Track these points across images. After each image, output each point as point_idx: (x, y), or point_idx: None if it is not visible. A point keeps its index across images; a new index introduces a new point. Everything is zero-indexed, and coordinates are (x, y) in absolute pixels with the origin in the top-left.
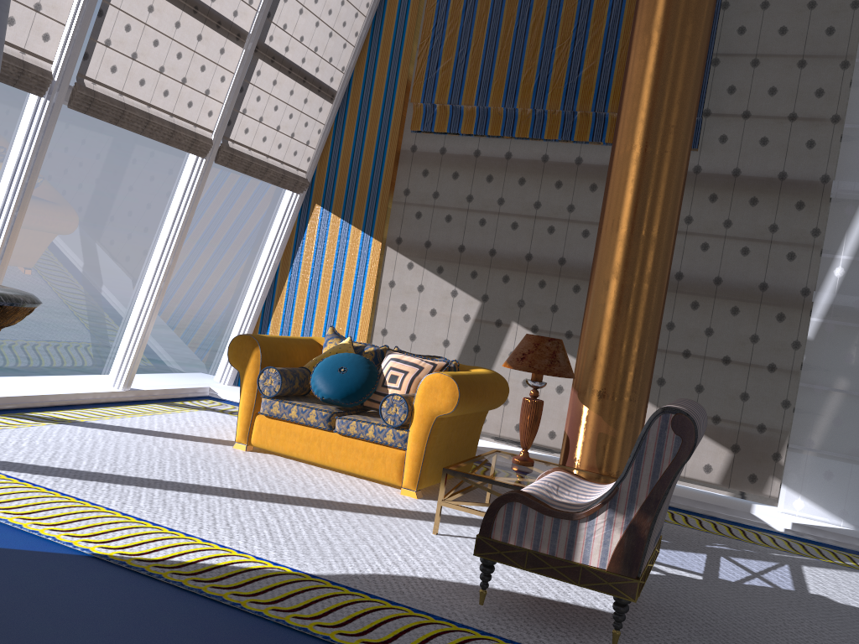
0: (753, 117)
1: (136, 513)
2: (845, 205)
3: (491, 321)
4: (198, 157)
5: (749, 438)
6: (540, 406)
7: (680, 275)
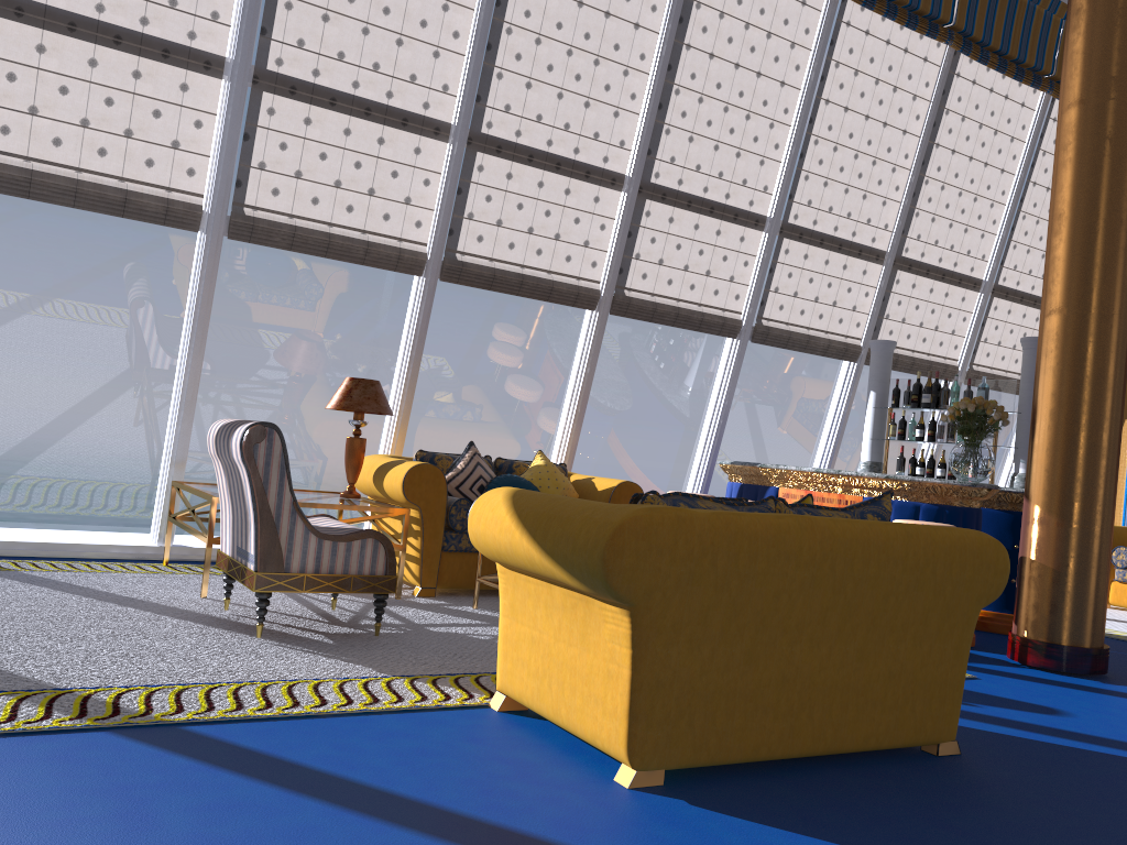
0: None
1: None
2: None
3: None
4: None
5: None
6: None
7: None
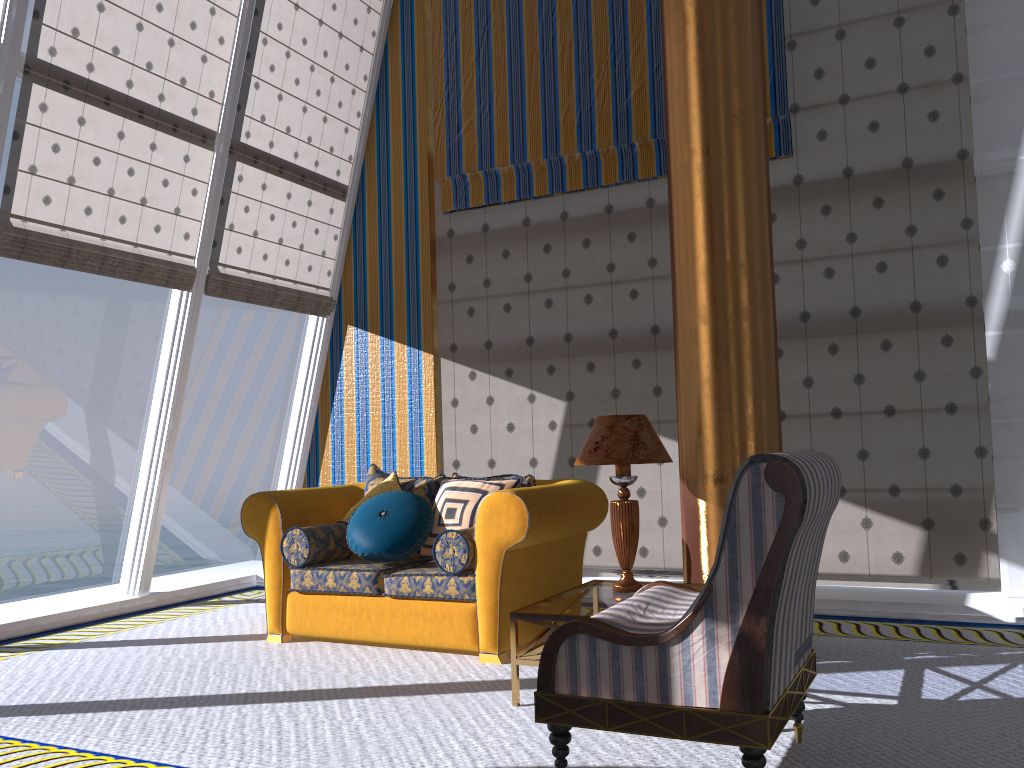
0: (854, 100)
1: (98, 747)
2: (996, 180)
3: (584, 423)
4: (182, 291)
5: (943, 506)
6: (634, 508)
7: (806, 315)
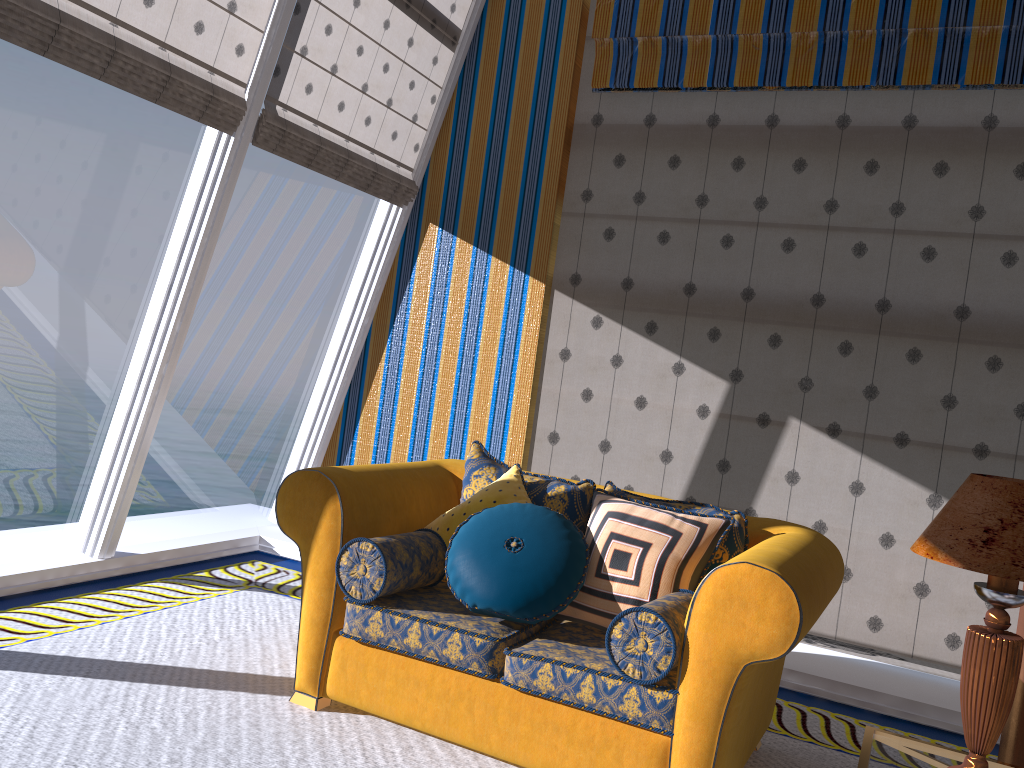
0: None
1: None
2: None
3: (750, 417)
4: (221, 133)
5: None
6: (1020, 652)
7: None
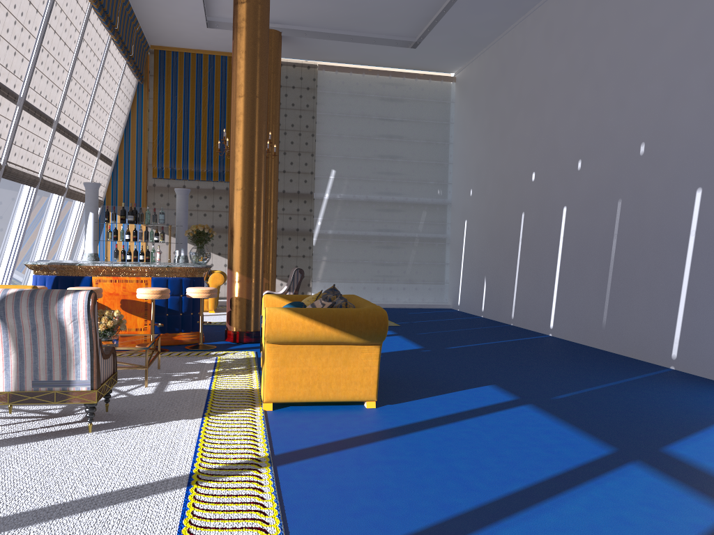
0: (287, 172)
1: None
2: (318, 202)
3: None
4: (81, 202)
5: None
6: None
7: None
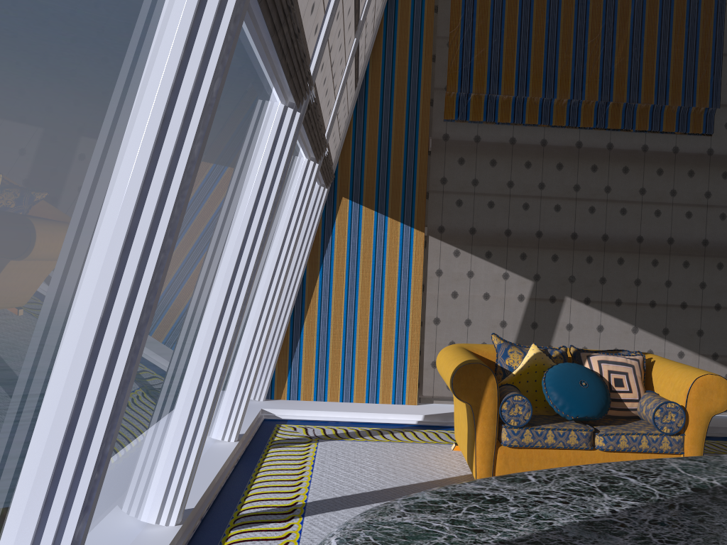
0: None
1: None
2: None
3: (545, 298)
4: (309, 161)
5: None
6: None
7: (706, 242)
